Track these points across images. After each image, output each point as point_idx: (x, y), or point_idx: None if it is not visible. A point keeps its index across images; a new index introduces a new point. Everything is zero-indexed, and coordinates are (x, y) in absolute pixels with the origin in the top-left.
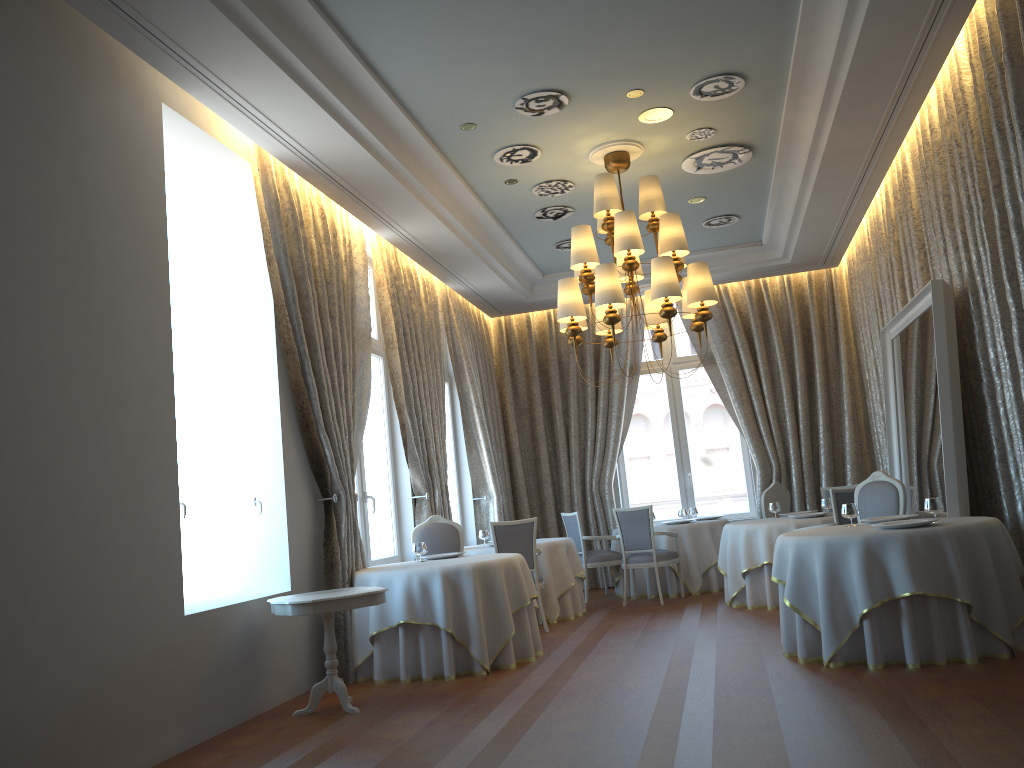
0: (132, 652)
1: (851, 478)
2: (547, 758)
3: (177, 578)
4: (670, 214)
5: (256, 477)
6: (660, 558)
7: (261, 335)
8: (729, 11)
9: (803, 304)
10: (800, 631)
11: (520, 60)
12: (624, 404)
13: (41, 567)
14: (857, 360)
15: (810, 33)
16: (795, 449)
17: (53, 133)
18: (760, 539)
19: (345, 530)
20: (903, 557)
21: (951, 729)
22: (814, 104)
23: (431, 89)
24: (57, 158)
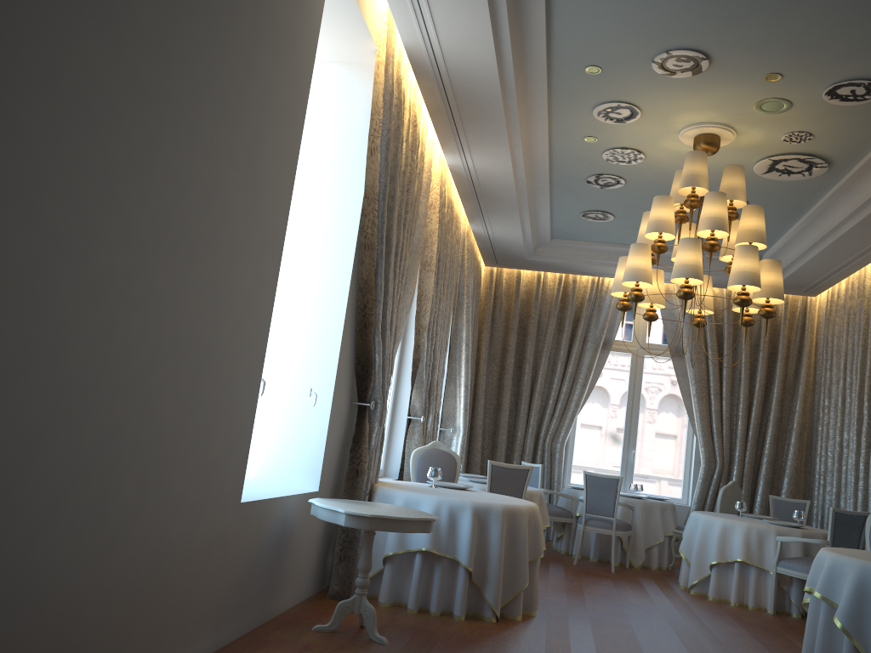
0: (193, 537)
1: (787, 491)
2: None
3: (243, 460)
4: (757, 206)
5: (306, 366)
6: (619, 528)
7: (343, 224)
8: None
9: (774, 323)
10: None
11: (695, 9)
12: (591, 374)
13: (139, 422)
14: (812, 385)
15: None
16: (741, 452)
17: None
18: (737, 536)
19: (376, 440)
20: None
21: None
22: None
23: (587, 18)
24: None
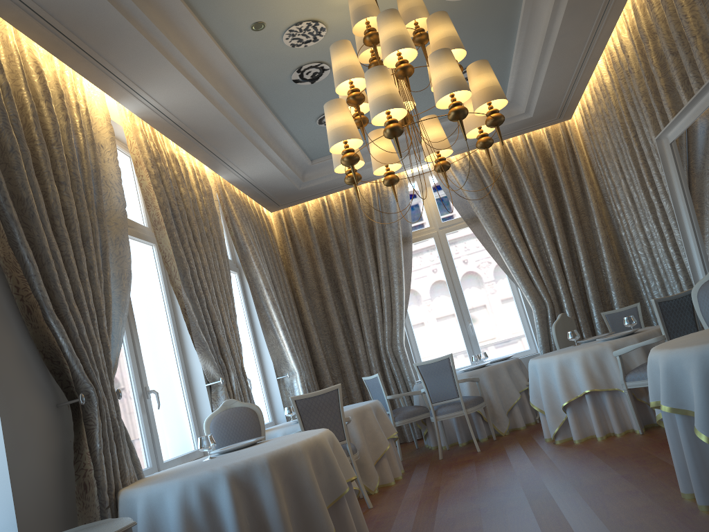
0: None
1: (618, 303)
2: None
3: None
4: (438, 13)
5: None
6: (468, 405)
7: None
8: None
9: (545, 157)
10: None
11: None
12: (403, 270)
13: None
14: (602, 198)
15: None
16: (563, 285)
17: None
18: (576, 368)
19: (100, 438)
20: None
21: None
22: None
23: None
24: None
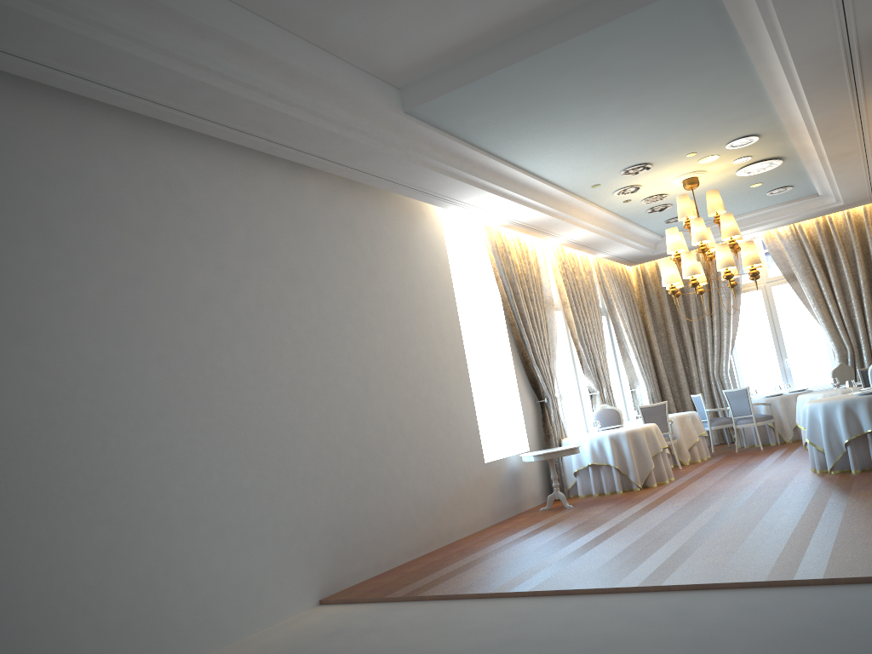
0: (468, 478)
1: None
2: (661, 514)
3: (479, 445)
4: (725, 214)
5: (503, 393)
6: (758, 420)
7: (497, 318)
8: (733, 117)
9: (862, 229)
10: (815, 455)
11: (619, 158)
12: (731, 316)
13: (432, 442)
14: None
15: (788, 114)
16: (863, 336)
17: (407, 253)
18: None
19: (553, 417)
20: (866, 410)
21: (860, 492)
22: (809, 137)
23: (572, 177)
24: (410, 264)
